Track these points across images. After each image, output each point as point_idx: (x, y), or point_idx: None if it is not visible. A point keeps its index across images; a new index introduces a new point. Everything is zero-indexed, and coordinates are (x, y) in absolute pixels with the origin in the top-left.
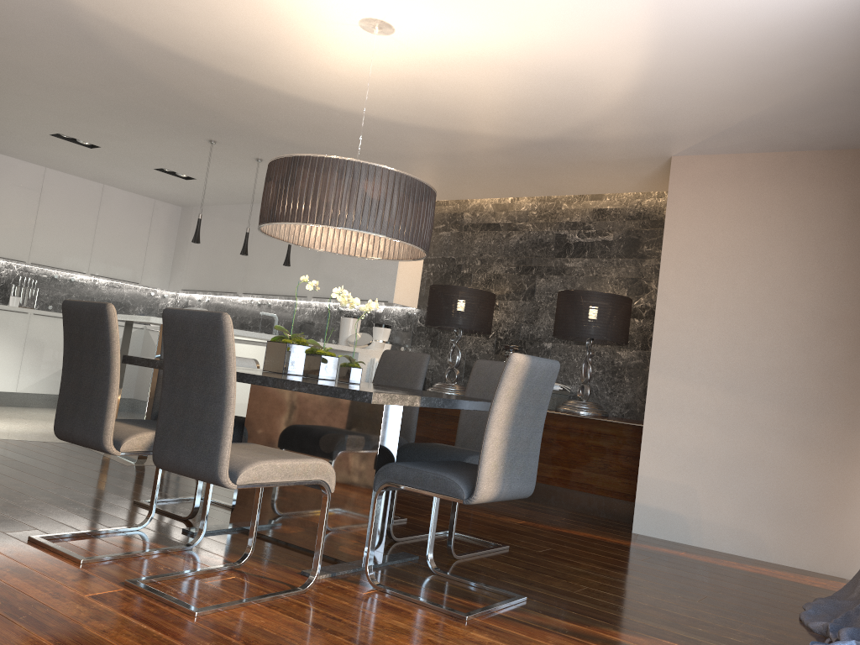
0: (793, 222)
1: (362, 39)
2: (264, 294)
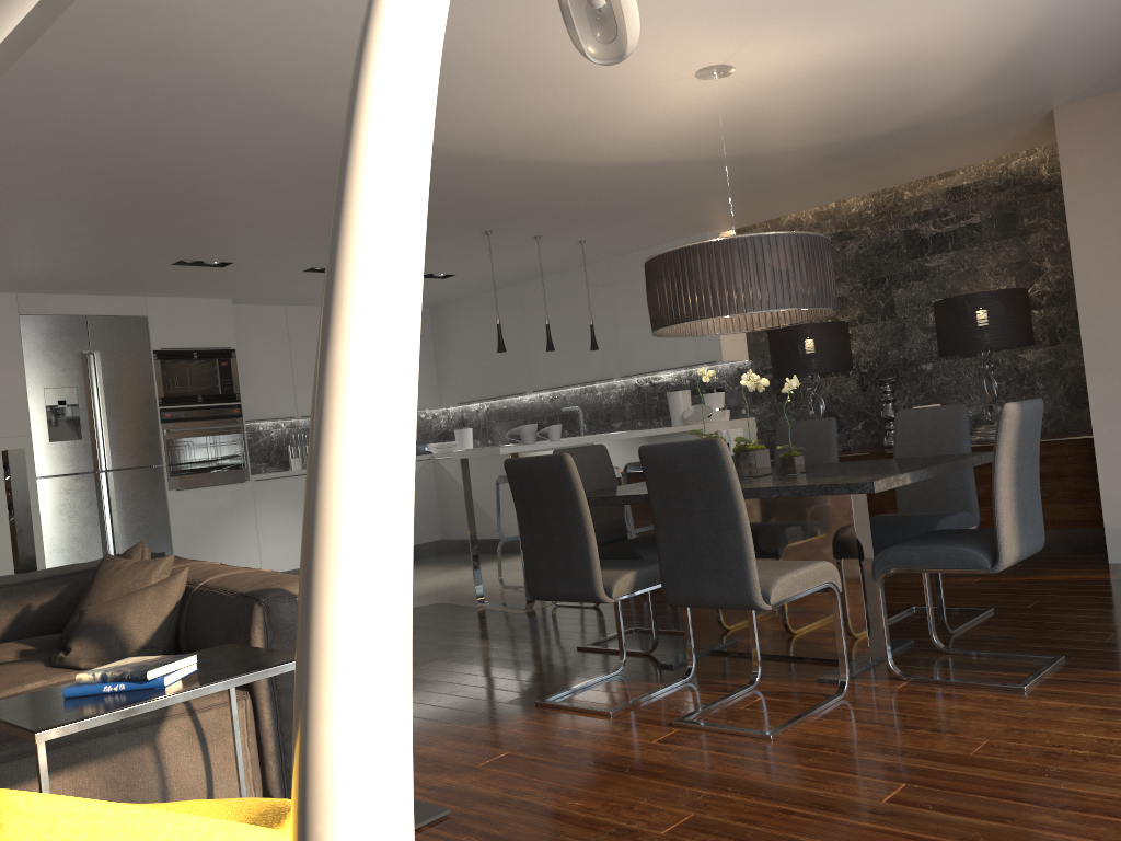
0: None
1: (694, 88)
2: (559, 386)
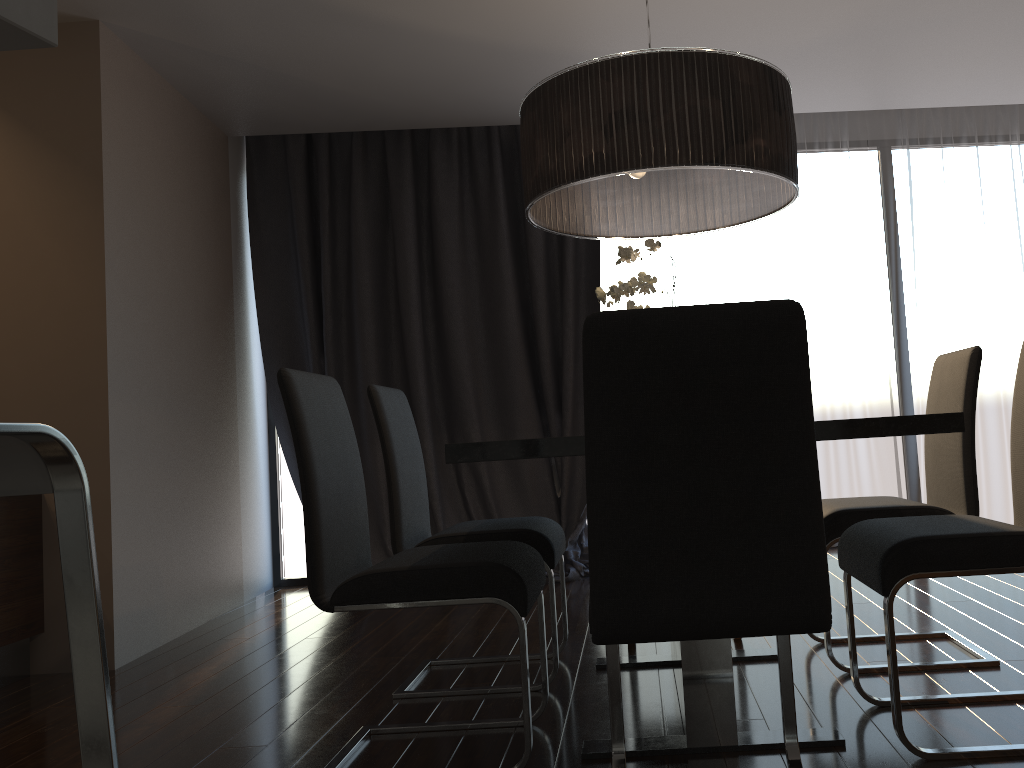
0: (190, 192)
1: None
2: None
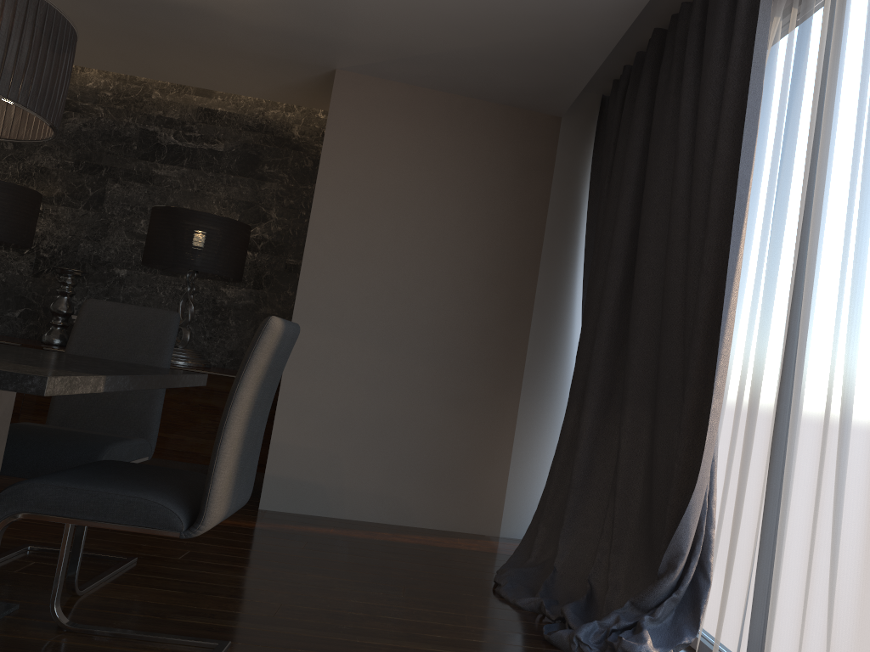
0: (464, 173)
1: None
2: None
